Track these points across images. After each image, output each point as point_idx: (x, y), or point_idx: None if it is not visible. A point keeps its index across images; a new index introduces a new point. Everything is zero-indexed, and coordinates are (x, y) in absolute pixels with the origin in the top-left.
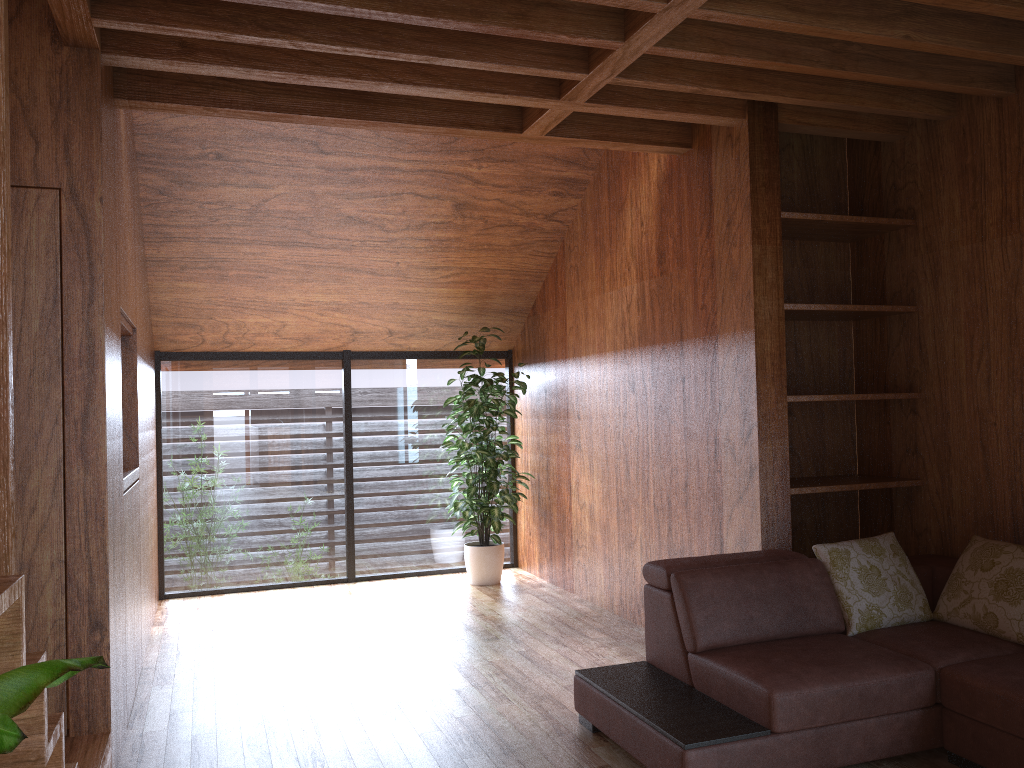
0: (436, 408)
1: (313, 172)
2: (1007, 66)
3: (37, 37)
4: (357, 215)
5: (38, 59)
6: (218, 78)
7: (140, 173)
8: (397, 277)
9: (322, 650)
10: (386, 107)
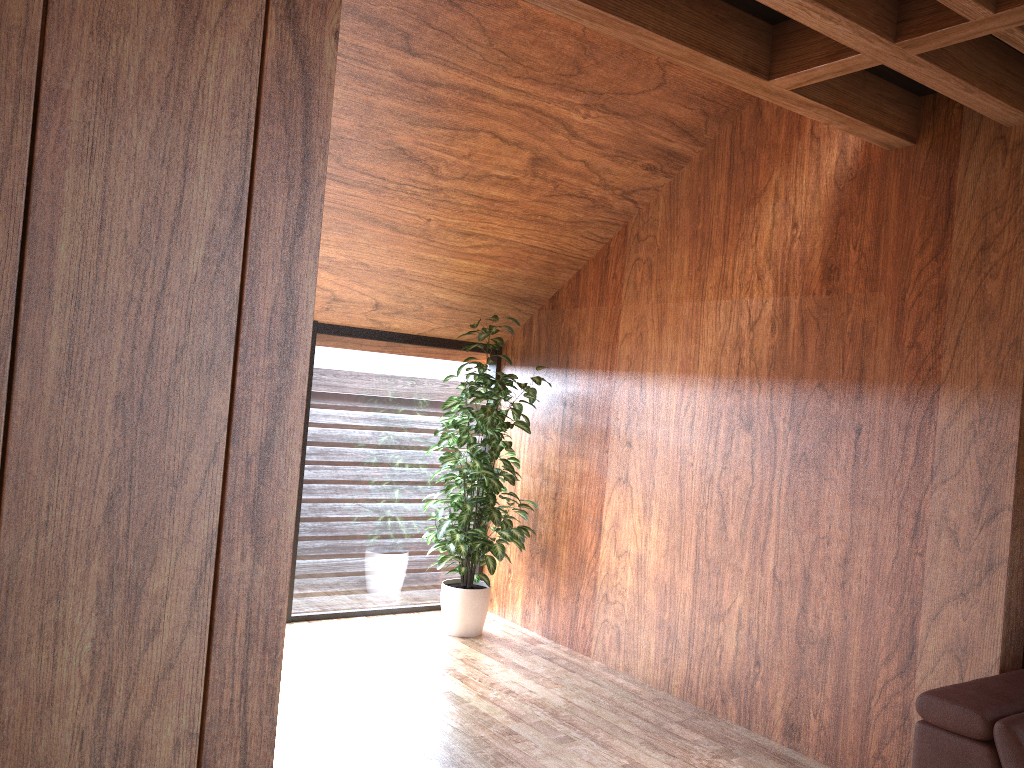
0: (409, 406)
1: (384, 77)
2: None
3: None
4: (411, 148)
5: None
6: None
7: None
8: (419, 238)
9: (348, 759)
10: None
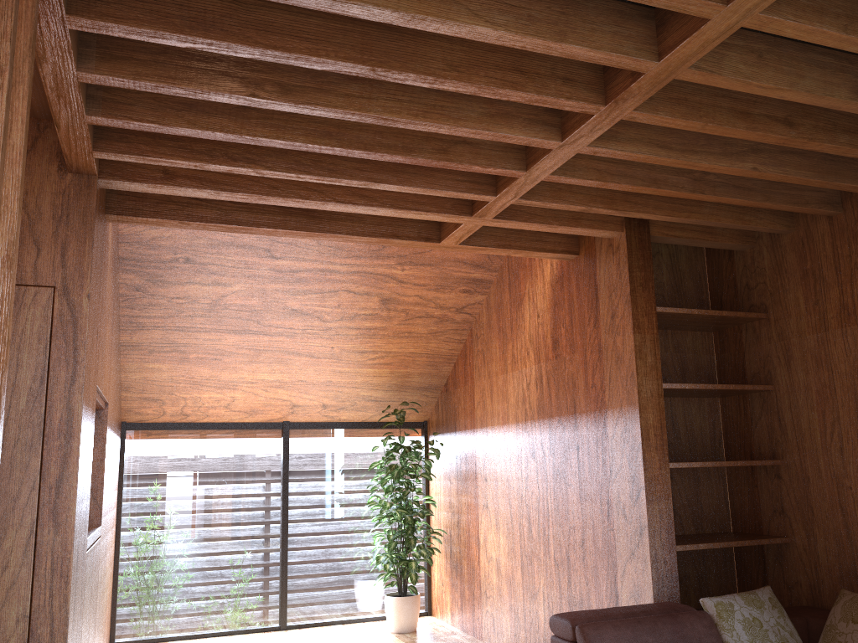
0: (361, 471)
1: (265, 273)
2: (834, 191)
3: (47, 165)
4: (300, 308)
5: (46, 183)
6: (192, 198)
7: (121, 273)
8: (331, 359)
9: None
10: (329, 221)
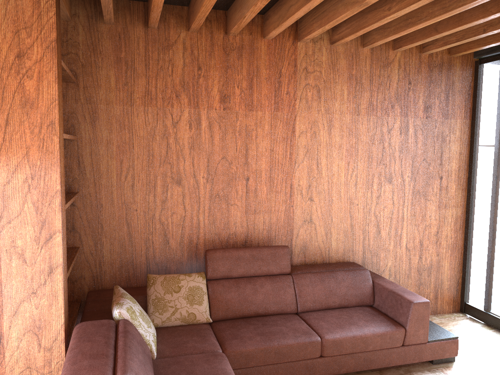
0: None
1: None
2: None
3: None
4: None
5: None
6: None
7: None
8: None
9: None
10: None
